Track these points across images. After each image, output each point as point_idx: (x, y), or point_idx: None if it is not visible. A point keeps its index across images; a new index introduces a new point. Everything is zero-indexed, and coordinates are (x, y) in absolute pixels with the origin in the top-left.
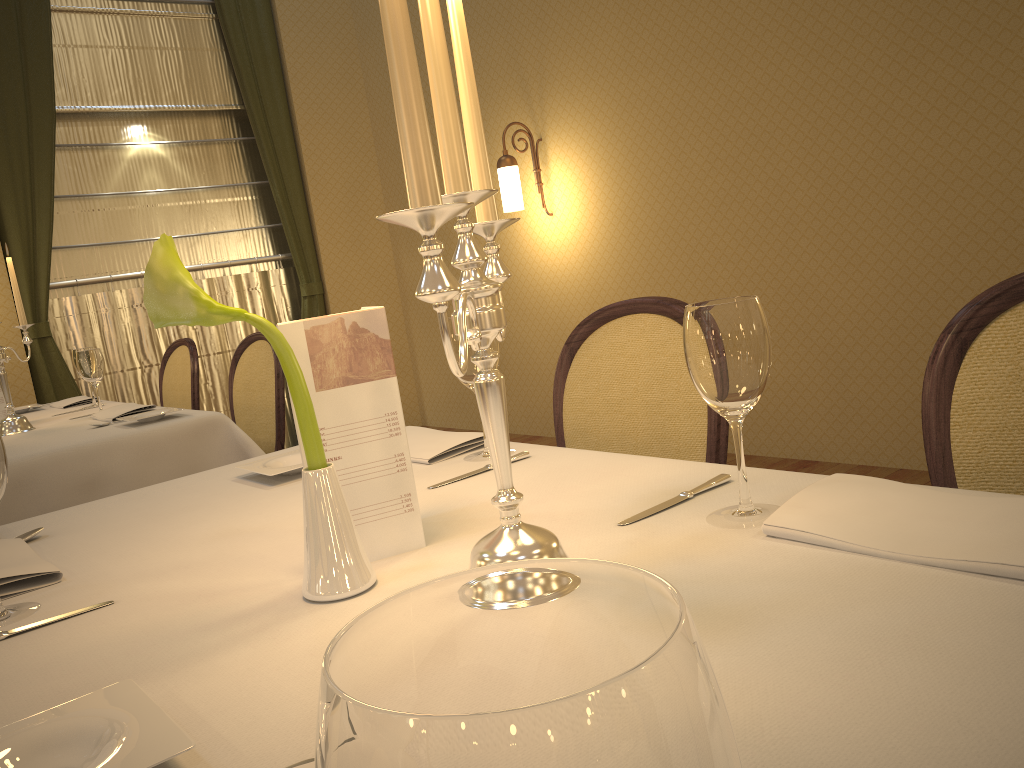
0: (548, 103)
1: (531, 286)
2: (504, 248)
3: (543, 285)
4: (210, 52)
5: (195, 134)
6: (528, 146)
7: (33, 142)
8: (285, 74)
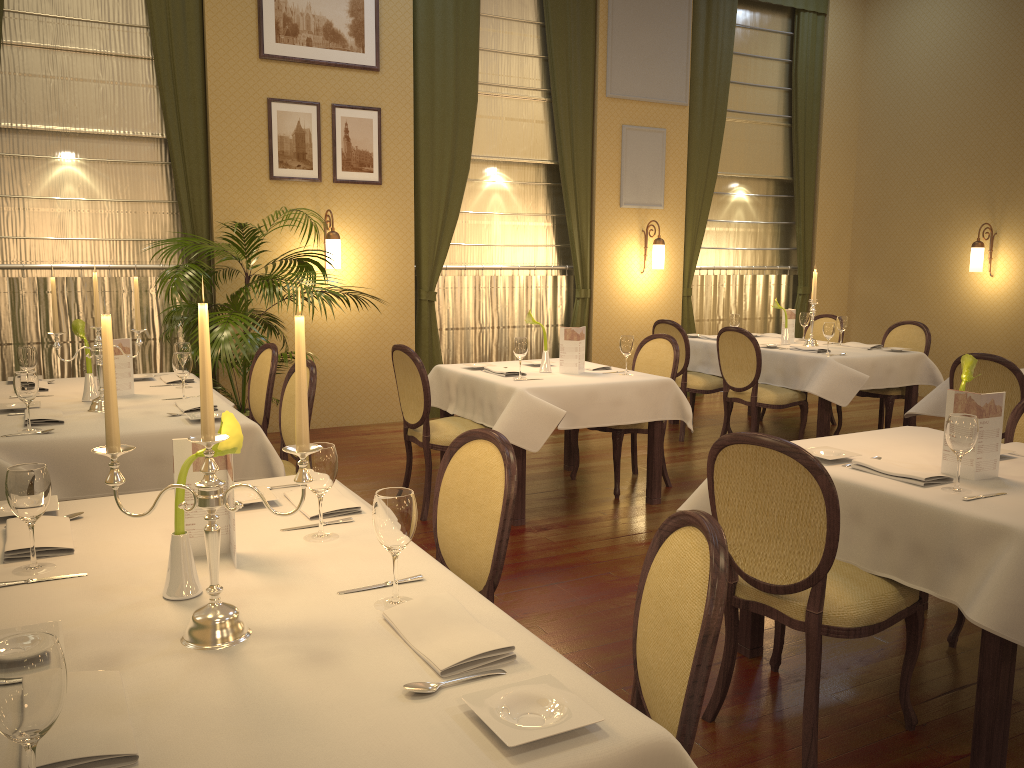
0: (1007, 215)
1: (963, 313)
2: (947, 288)
3: (973, 314)
4: (783, 145)
5: (762, 191)
6: (984, 235)
7: (704, 191)
8: (817, 162)
